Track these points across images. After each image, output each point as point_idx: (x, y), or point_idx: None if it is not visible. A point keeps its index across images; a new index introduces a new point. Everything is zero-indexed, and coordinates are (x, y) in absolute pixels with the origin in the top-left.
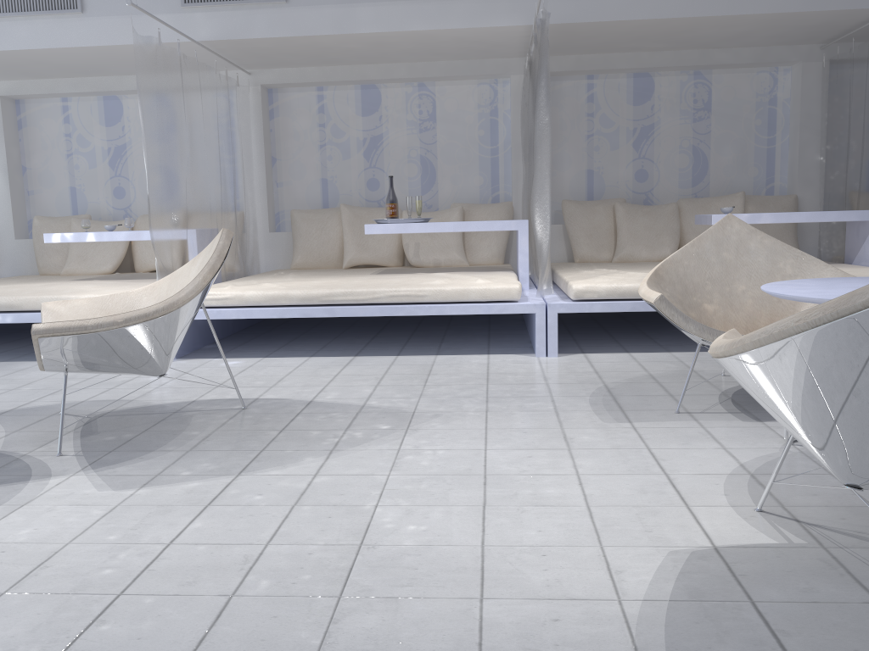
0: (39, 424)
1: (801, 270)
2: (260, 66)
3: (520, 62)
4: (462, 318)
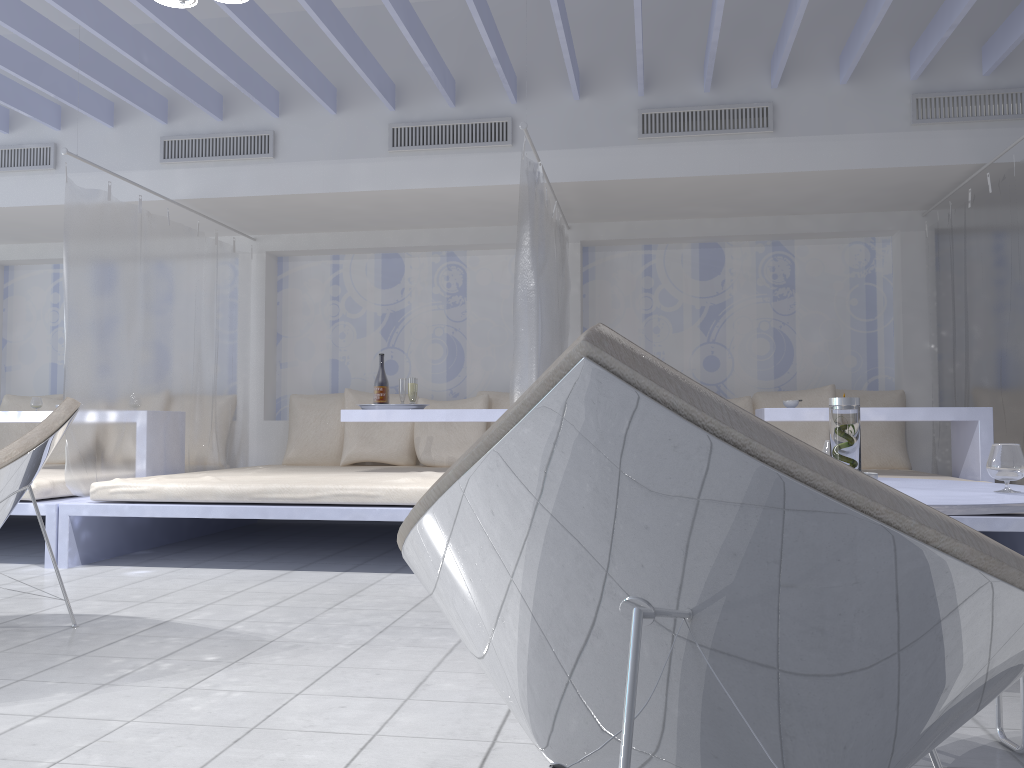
0: None
1: None
2: (265, 231)
3: None
4: None
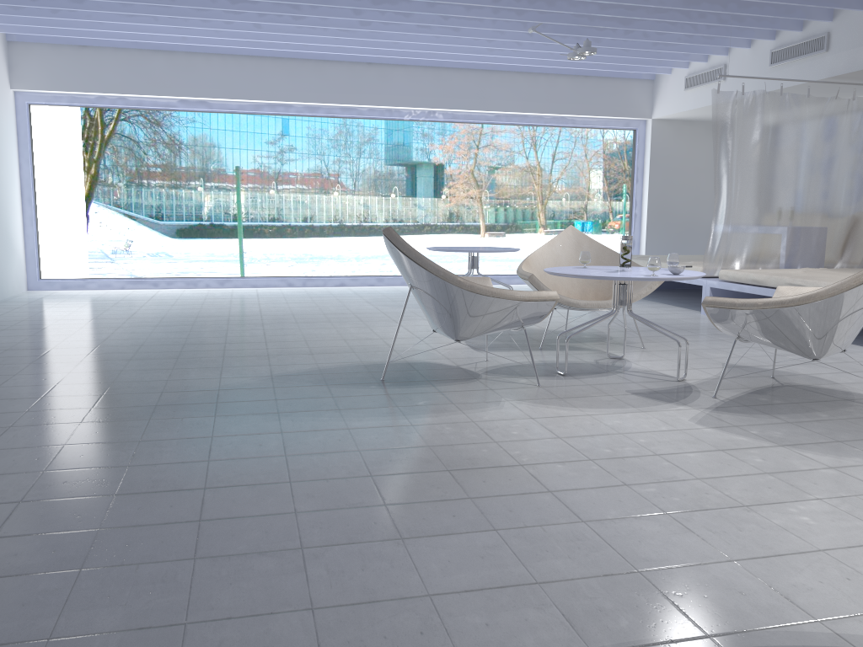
0: (744, 378)
1: None
2: None
3: None
4: None
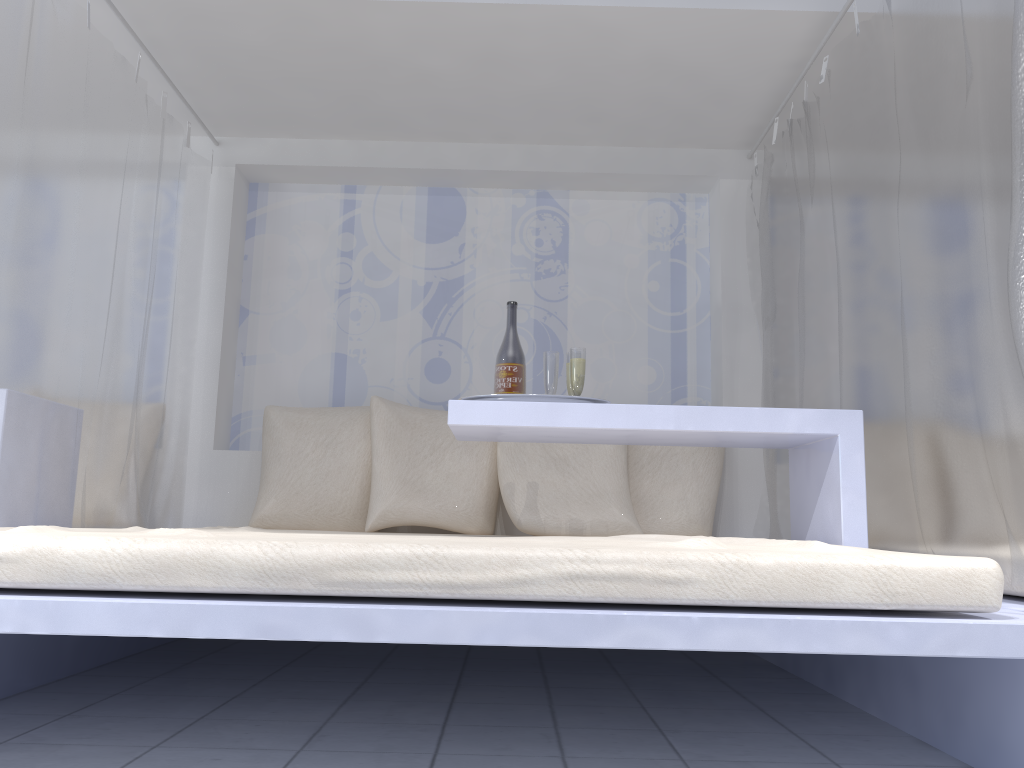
0: None
1: None
2: (240, 125)
3: (738, 157)
4: (630, 656)
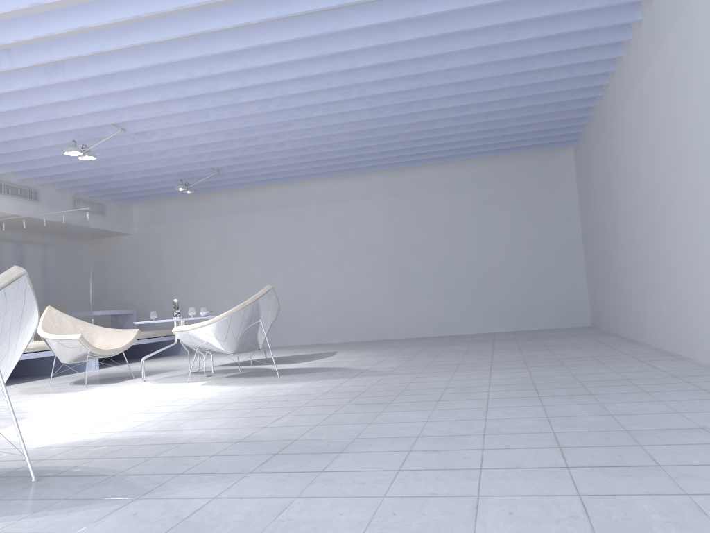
0: None
1: (87, 328)
2: None
3: None
4: None
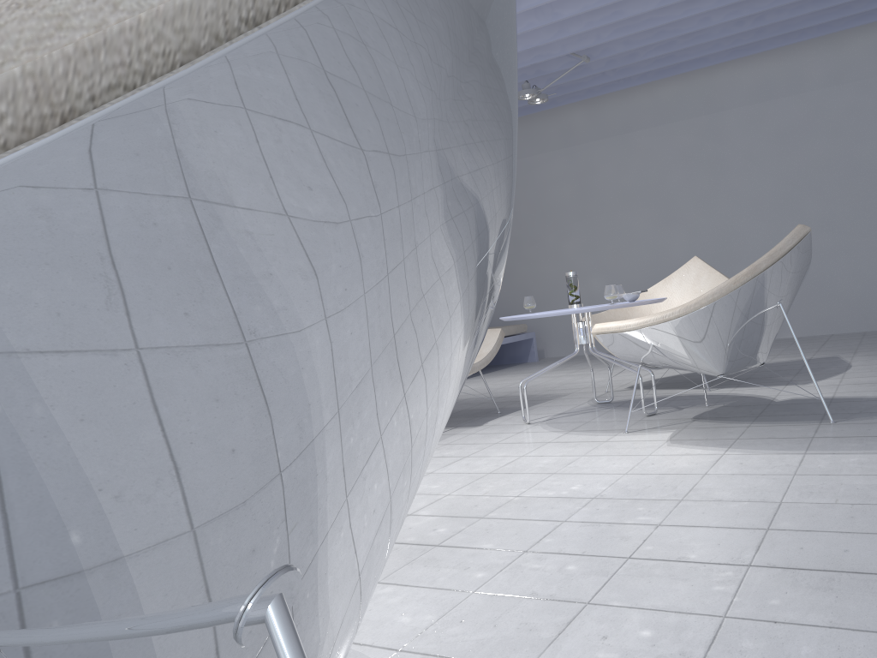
0: None
1: None
2: None
3: None
4: None
